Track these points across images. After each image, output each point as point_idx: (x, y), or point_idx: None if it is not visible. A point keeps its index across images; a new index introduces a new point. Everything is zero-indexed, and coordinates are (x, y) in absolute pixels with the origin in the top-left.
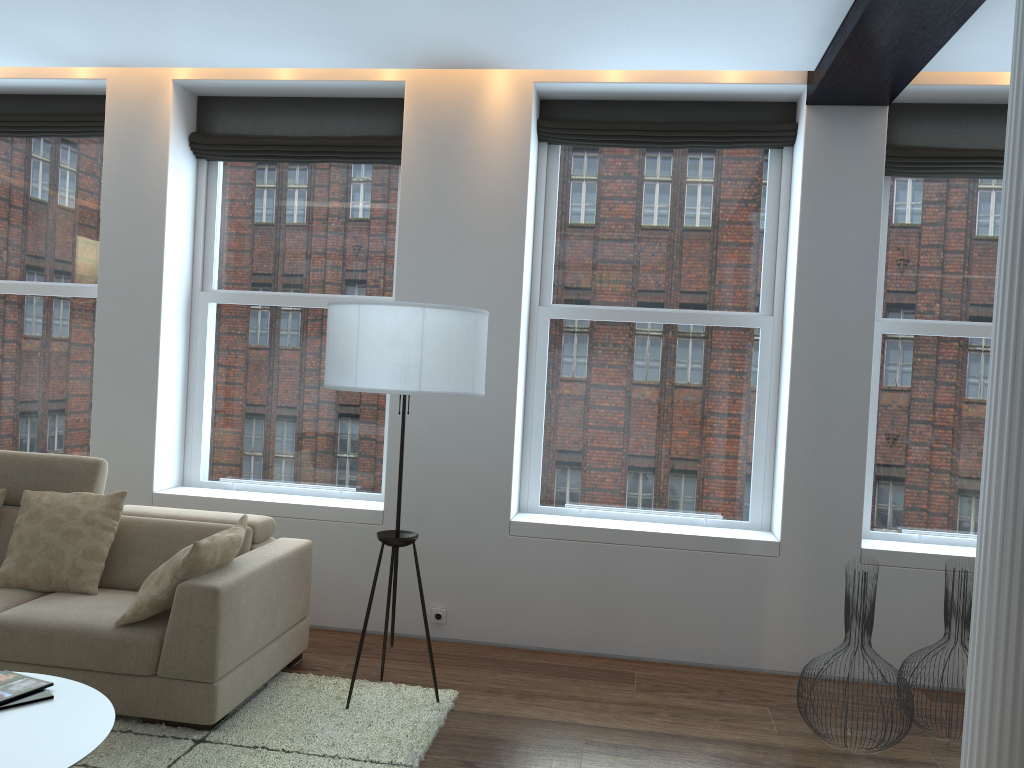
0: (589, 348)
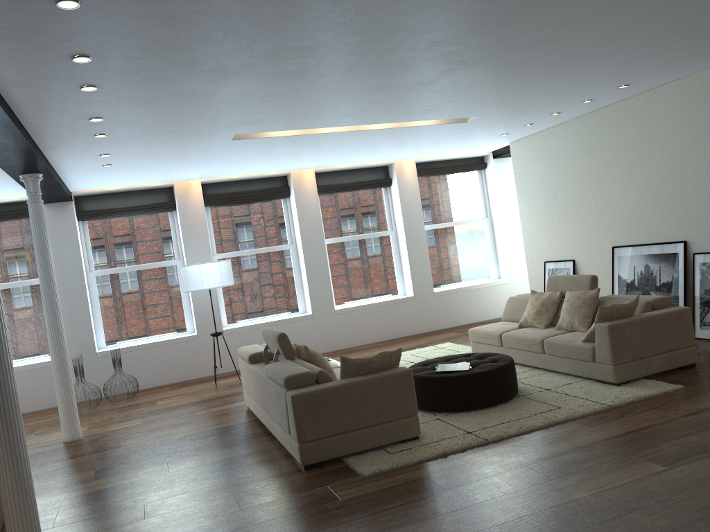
0: None
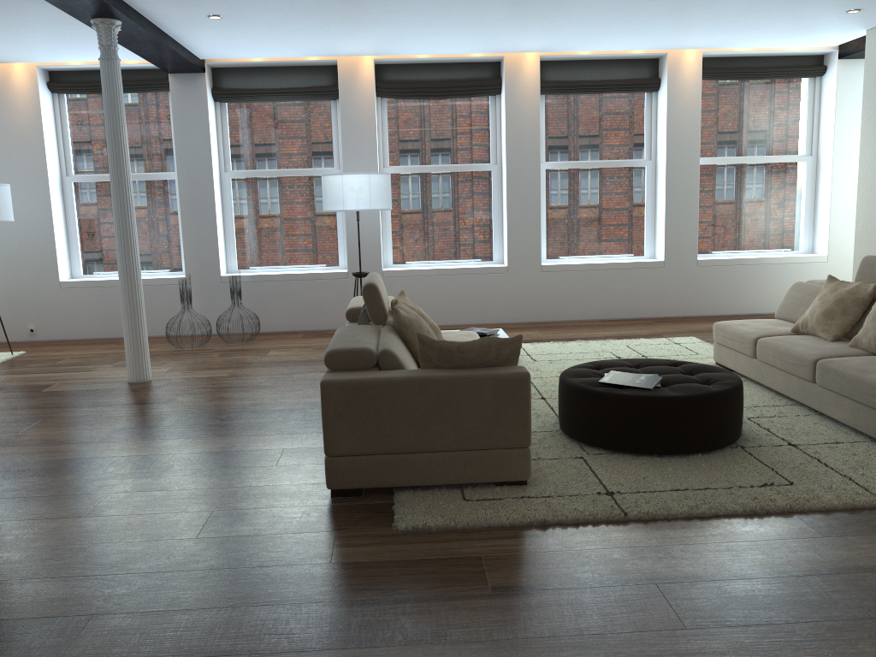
0: (95, 195)
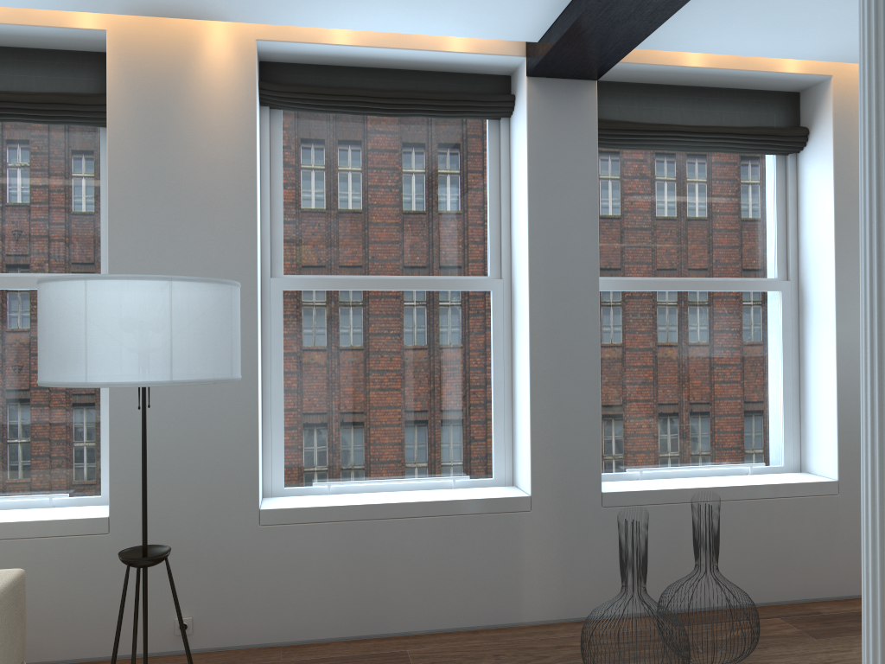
0: (327, 319)
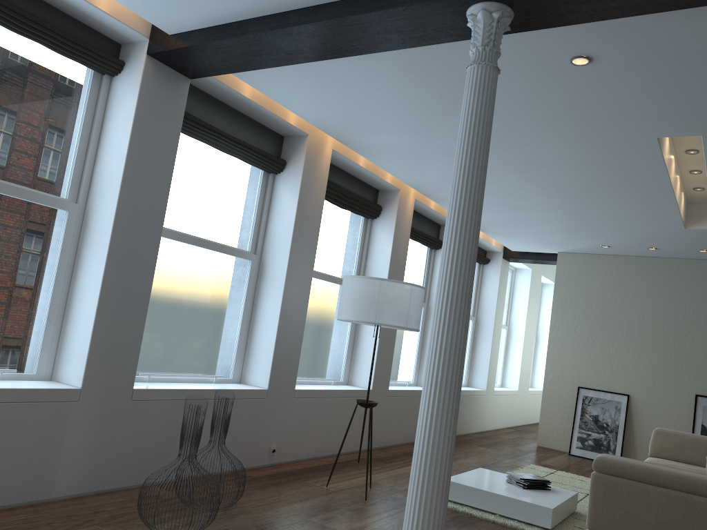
0: None
